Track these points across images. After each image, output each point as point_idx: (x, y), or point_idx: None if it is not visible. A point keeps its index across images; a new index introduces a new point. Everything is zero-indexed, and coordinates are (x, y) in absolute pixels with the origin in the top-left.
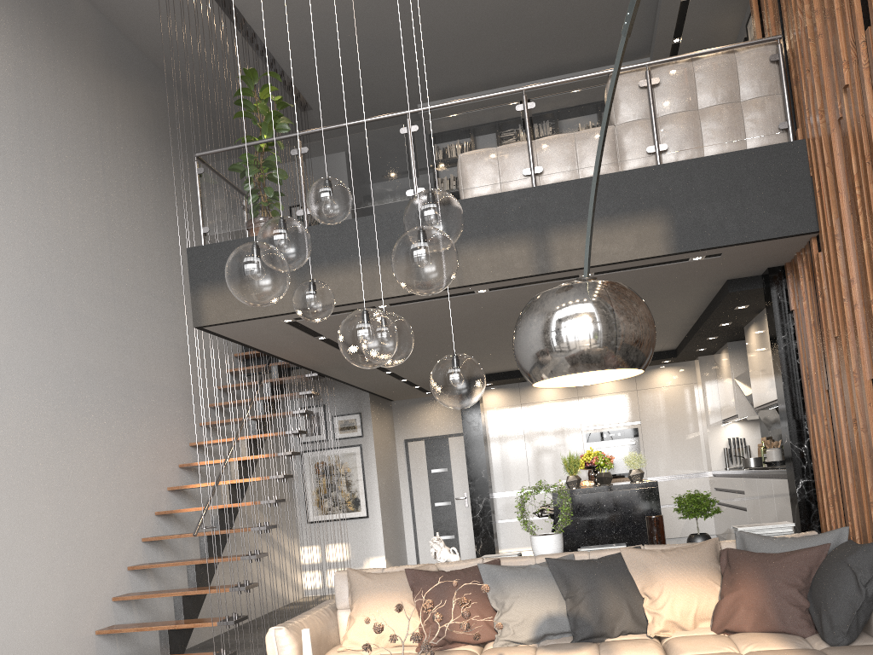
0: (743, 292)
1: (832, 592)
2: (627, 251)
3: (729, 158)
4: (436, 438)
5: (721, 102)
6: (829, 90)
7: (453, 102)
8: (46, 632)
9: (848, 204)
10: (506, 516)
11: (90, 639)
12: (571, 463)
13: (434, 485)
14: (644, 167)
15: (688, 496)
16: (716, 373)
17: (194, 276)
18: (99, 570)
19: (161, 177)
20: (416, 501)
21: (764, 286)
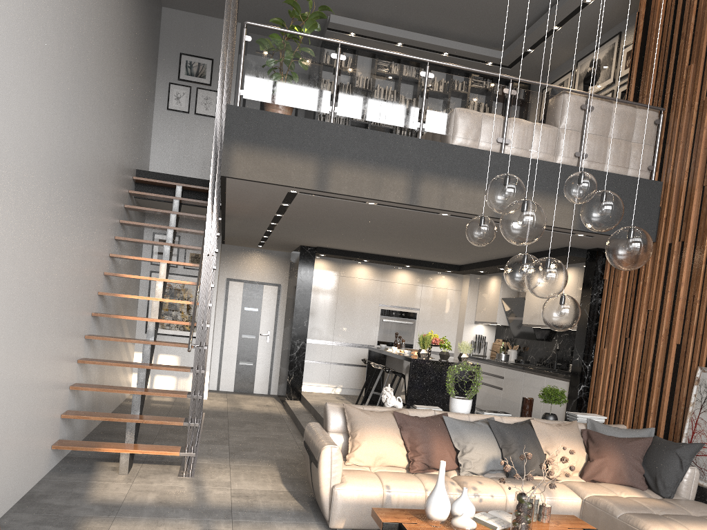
0: (573, 257)
1: (665, 467)
2: (551, 219)
3: (621, 178)
4: (253, 283)
5: (623, 139)
6: (700, 164)
7: (463, 68)
8: (44, 414)
9: (693, 237)
10: (311, 358)
11: (58, 421)
12: (426, 341)
13: (244, 320)
14: (574, 166)
15: (554, 390)
16: (478, 288)
17: (229, 131)
18: (67, 361)
19: None
20: (227, 329)
21: (587, 257)
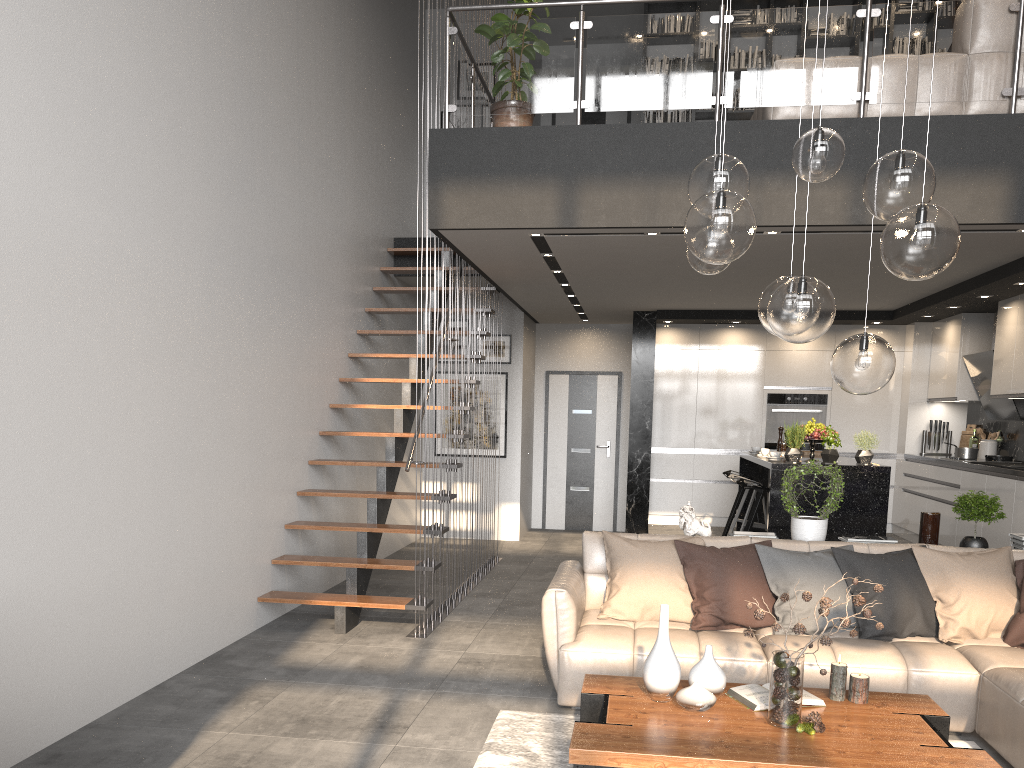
0: None
1: None
2: (958, 212)
3: None
4: (583, 374)
5: None
6: None
7: None
8: (236, 558)
9: None
10: (663, 475)
11: (267, 568)
12: (796, 435)
13: (573, 428)
14: (997, 114)
15: (975, 498)
16: (931, 345)
17: (436, 166)
18: (276, 493)
19: (342, 15)
20: (550, 443)
21: None
